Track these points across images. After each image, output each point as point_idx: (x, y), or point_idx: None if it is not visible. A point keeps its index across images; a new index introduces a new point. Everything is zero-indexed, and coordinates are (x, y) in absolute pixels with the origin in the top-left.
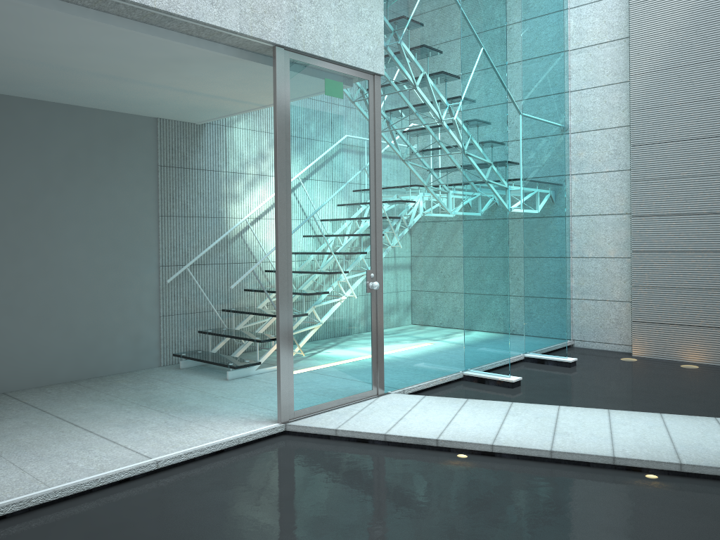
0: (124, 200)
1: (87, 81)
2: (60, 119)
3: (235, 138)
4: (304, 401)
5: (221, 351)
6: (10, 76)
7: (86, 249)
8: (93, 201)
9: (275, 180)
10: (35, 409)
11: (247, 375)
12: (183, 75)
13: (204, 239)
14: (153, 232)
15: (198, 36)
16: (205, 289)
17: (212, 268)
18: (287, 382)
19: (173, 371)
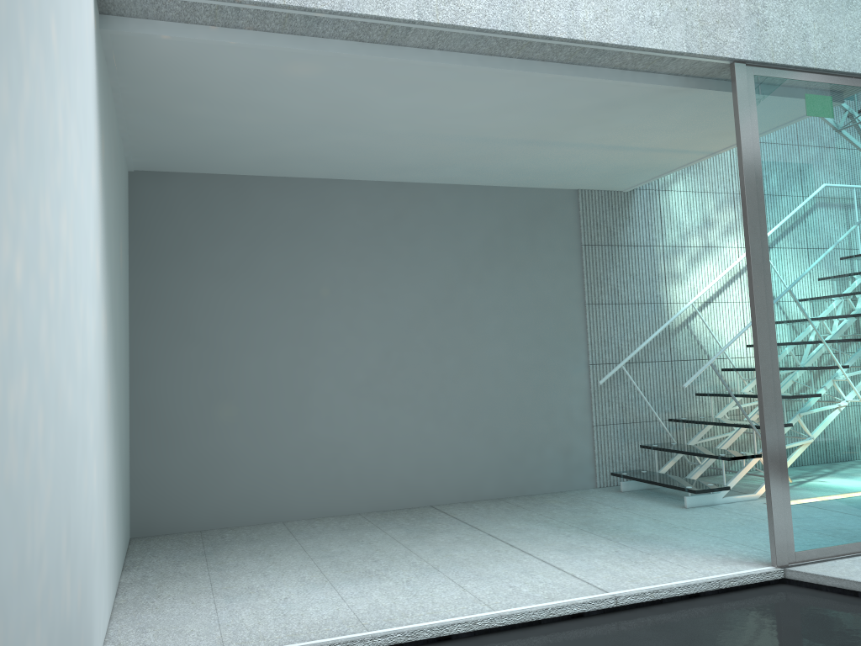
0: (545, 288)
1: (505, 152)
2: (476, 202)
3: (671, 204)
4: (808, 538)
5: (669, 474)
6: (429, 160)
7: (508, 346)
8: (513, 290)
9: (745, 234)
10: (465, 525)
11: (712, 504)
12: (613, 125)
13: (640, 330)
14: (580, 324)
15: (633, 68)
16: (645, 393)
17: (652, 367)
18: (782, 509)
19: (612, 494)
